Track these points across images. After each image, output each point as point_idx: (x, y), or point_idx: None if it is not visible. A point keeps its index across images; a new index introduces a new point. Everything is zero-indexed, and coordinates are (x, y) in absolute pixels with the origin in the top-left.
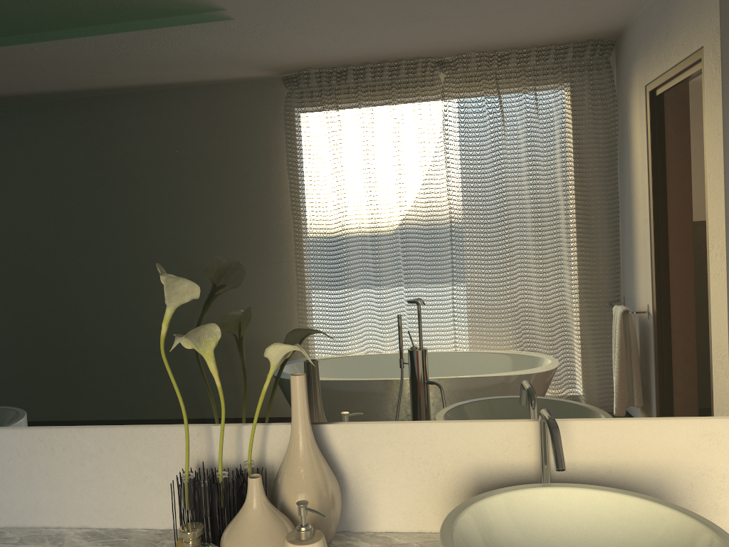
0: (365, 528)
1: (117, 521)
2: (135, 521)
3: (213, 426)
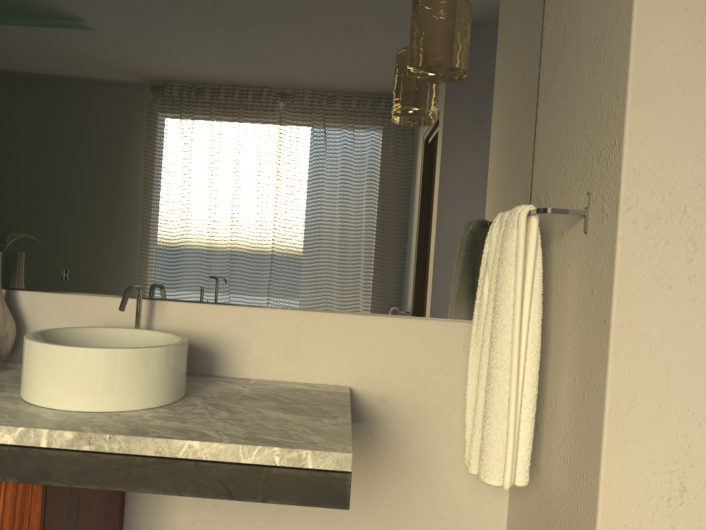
0: None
1: None
2: None
3: None
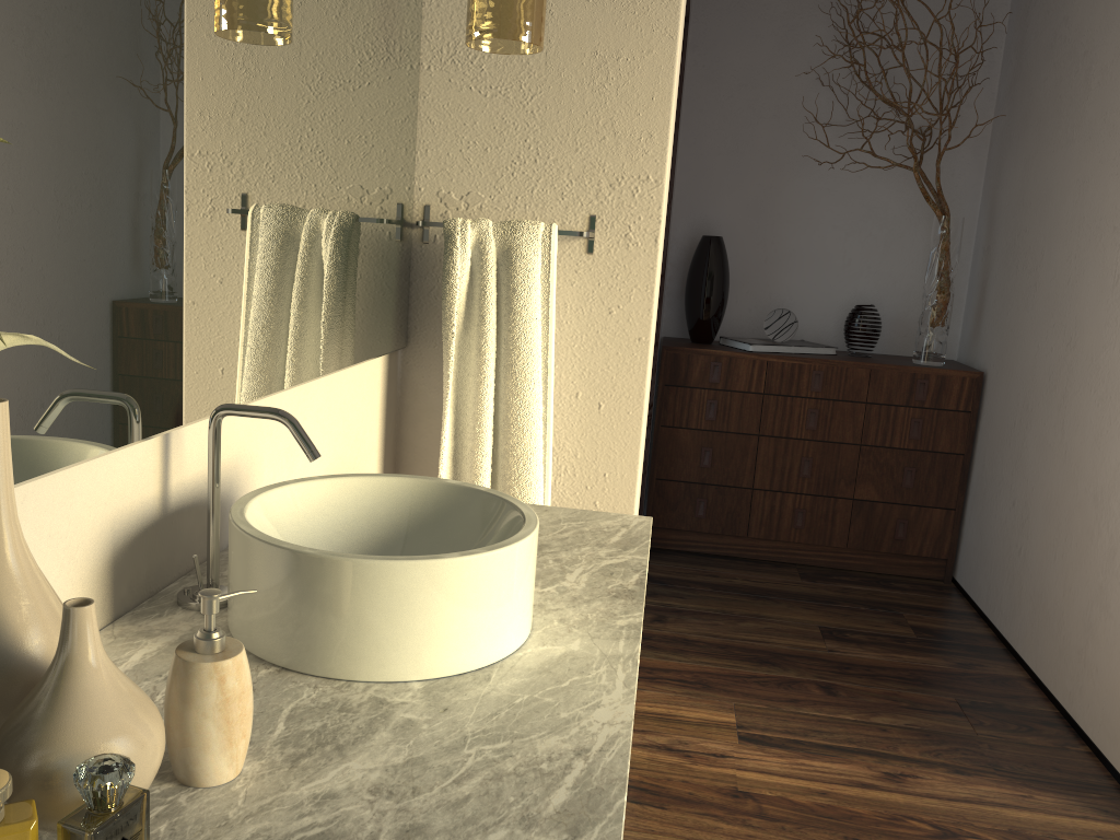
0: None
1: None
2: None
3: None
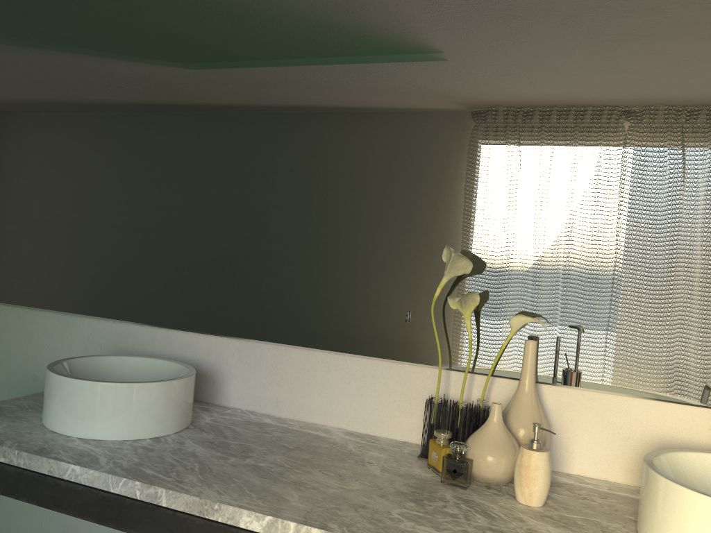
0: (560, 469)
1: (367, 429)
2: (381, 431)
3: (451, 372)
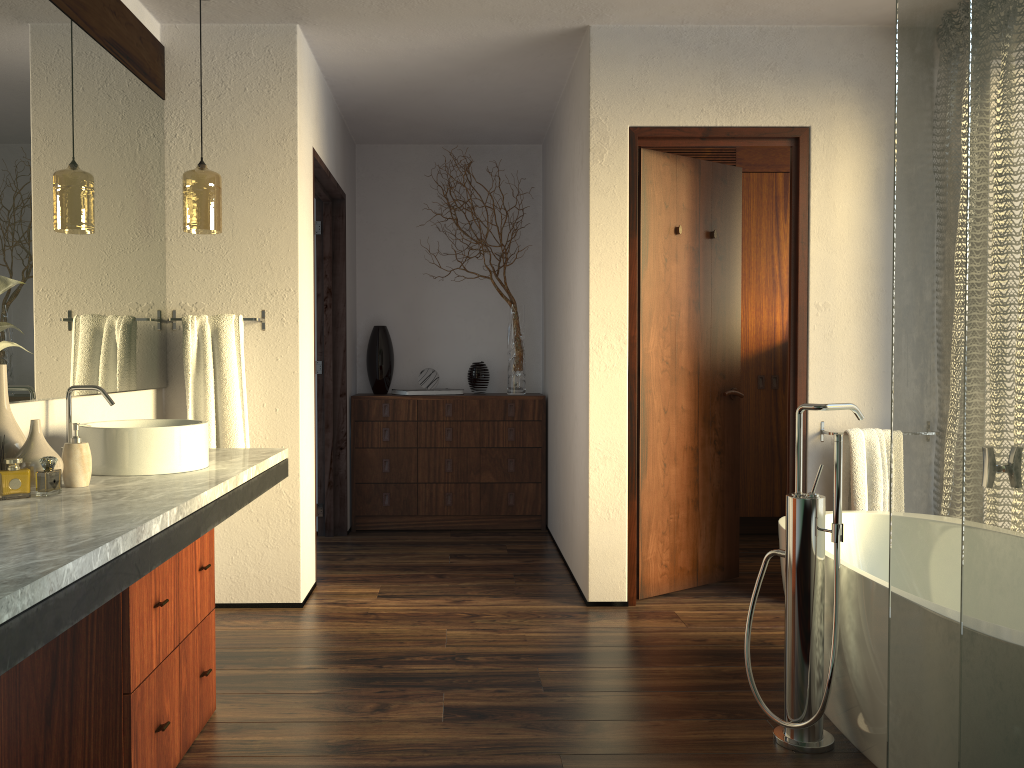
0: None
1: None
2: None
3: None
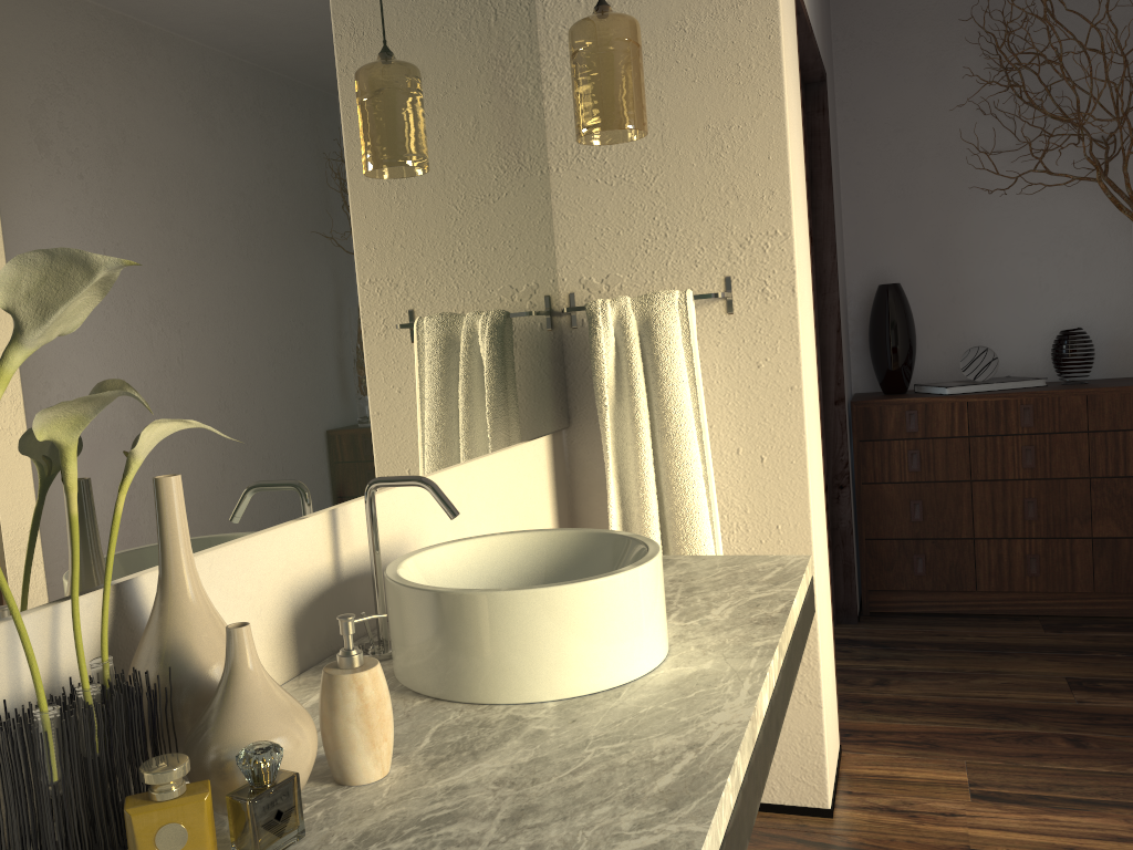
0: None
1: None
2: None
3: None
